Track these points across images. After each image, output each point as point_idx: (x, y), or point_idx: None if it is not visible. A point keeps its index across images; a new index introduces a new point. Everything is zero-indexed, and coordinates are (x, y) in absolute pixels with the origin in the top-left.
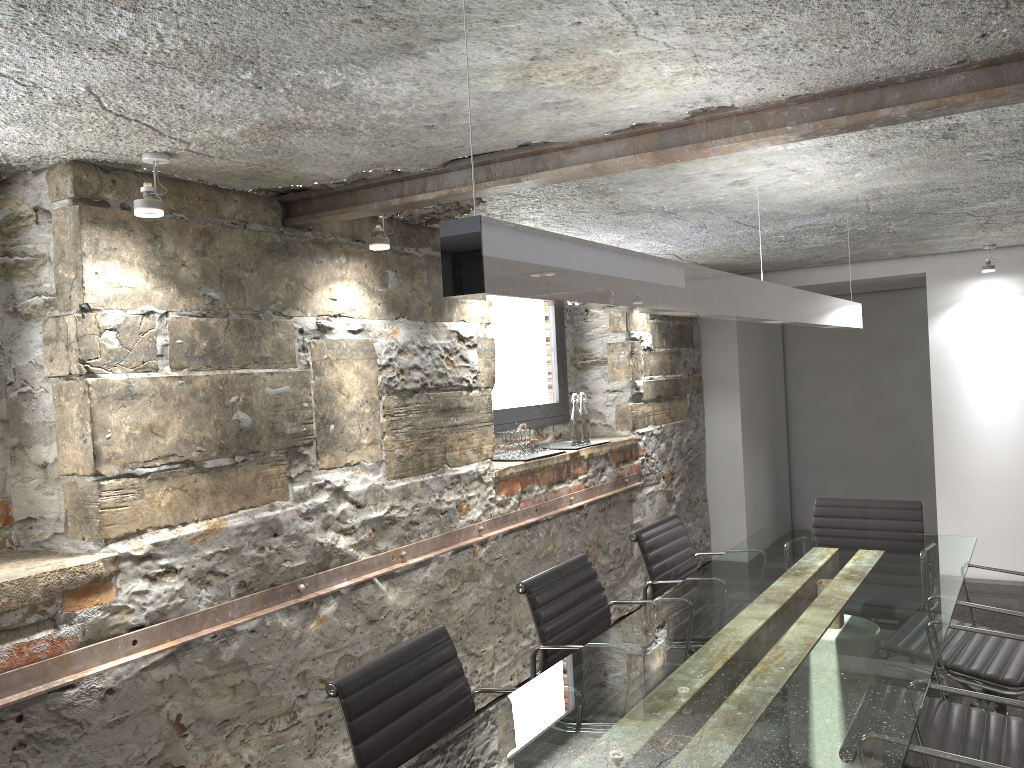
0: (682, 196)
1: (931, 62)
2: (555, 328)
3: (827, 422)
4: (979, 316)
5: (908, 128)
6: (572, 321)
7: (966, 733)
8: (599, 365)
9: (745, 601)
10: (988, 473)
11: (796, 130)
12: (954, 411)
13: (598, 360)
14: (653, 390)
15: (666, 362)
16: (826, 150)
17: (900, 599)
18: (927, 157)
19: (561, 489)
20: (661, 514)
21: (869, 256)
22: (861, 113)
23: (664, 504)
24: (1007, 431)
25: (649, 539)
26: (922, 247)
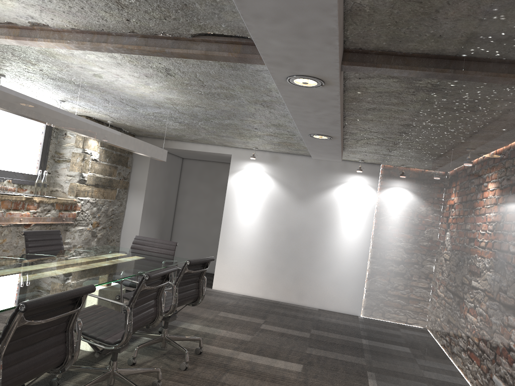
0: (76, 76)
1: (119, 28)
2: (44, 138)
3: (191, 217)
4: (248, 178)
5: (147, 64)
6: (57, 137)
7: (115, 322)
8: (66, 162)
9: (49, 261)
10: (239, 246)
11: (71, 43)
12: (231, 217)
13: (66, 159)
14: (94, 180)
15: (106, 169)
16: (121, 67)
17: (120, 269)
18: (173, 84)
19: (15, 213)
20: (86, 241)
21: (208, 141)
22: (95, 42)
23: (89, 237)
24: (249, 229)
25: (32, 236)
26: (227, 141)
